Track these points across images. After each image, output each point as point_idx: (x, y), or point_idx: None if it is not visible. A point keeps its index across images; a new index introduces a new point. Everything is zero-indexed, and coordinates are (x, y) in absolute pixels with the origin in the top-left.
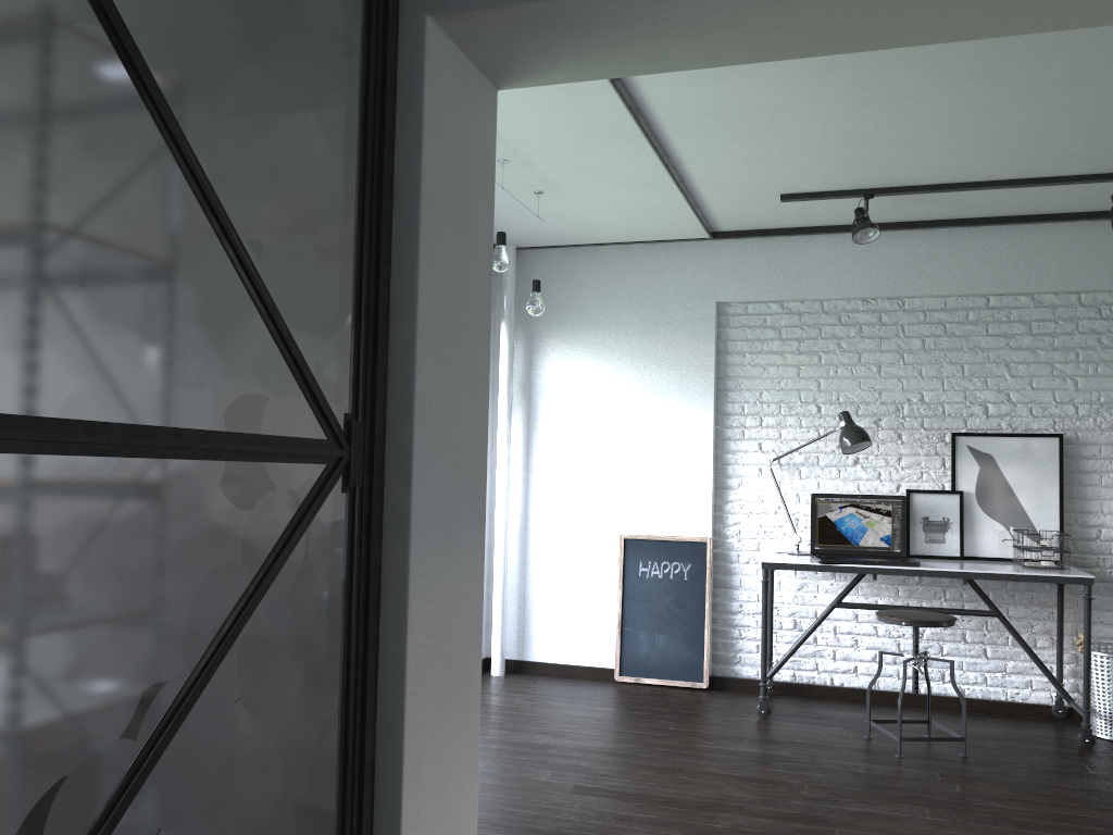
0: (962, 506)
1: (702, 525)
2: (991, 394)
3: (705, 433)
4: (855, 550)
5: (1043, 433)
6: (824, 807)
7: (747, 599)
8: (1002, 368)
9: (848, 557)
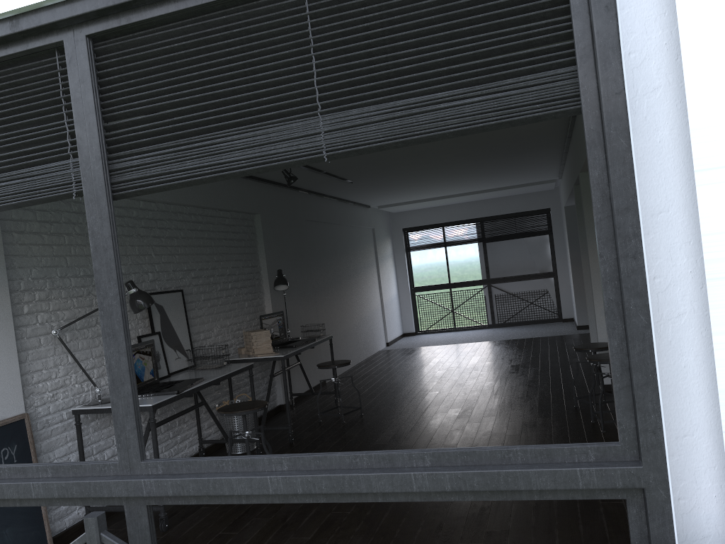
0: (162, 341)
1: (17, 403)
2: (150, 266)
3: (6, 311)
4: (143, 385)
5: (171, 289)
6: (375, 507)
7: (49, 461)
8: (151, 249)
9: (158, 389)
